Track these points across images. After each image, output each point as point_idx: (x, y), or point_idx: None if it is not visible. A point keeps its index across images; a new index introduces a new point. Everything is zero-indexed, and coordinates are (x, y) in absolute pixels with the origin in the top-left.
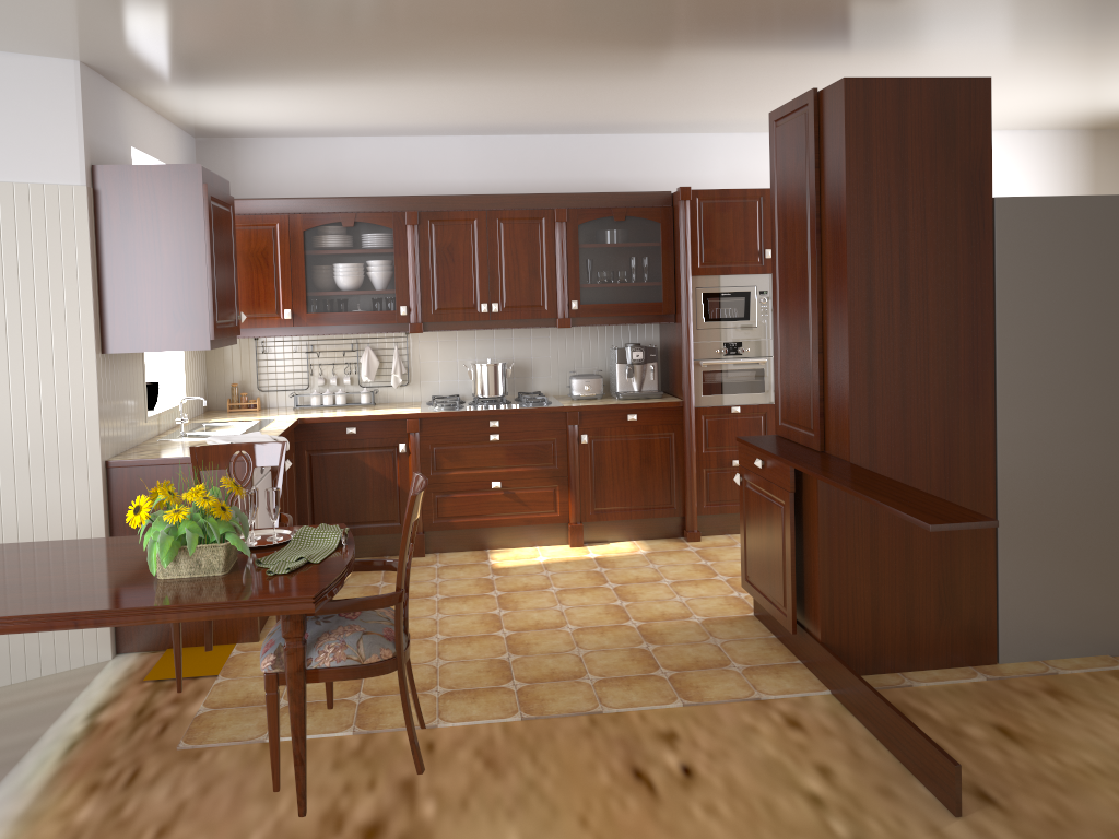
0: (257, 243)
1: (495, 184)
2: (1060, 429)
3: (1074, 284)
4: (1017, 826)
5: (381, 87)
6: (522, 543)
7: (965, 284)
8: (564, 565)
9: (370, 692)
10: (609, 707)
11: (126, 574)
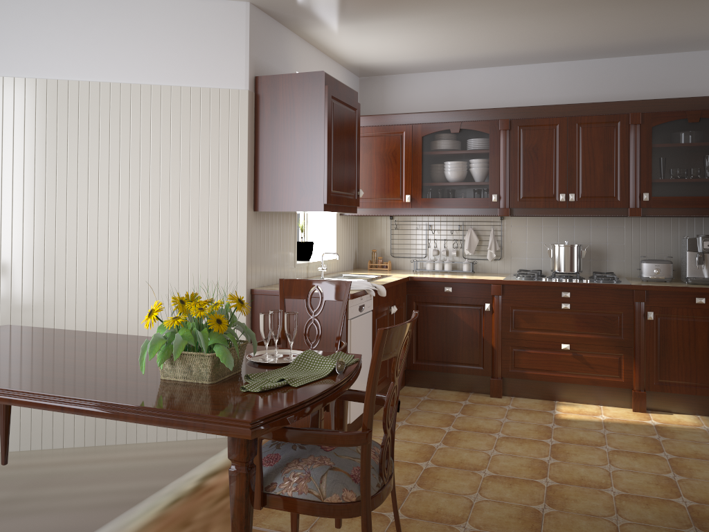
0: (389, 146)
1: (580, 99)
2: None
3: None
4: None
5: (471, 9)
6: (588, 400)
7: None
8: (622, 427)
9: (407, 512)
10: None
11: (147, 369)
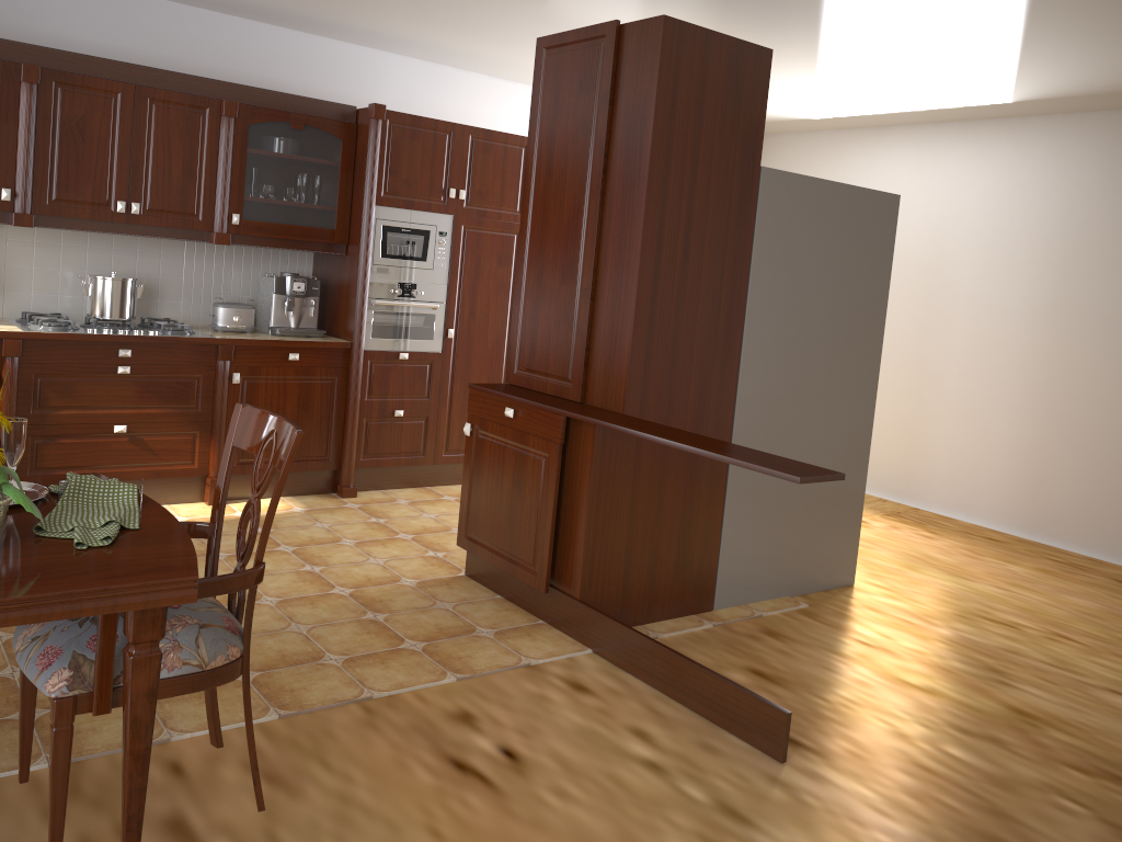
0: None
1: (133, 55)
2: (780, 392)
3: (805, 259)
4: (832, 763)
5: None
6: None
7: (732, 246)
8: None
9: (43, 704)
10: (378, 690)
11: None
